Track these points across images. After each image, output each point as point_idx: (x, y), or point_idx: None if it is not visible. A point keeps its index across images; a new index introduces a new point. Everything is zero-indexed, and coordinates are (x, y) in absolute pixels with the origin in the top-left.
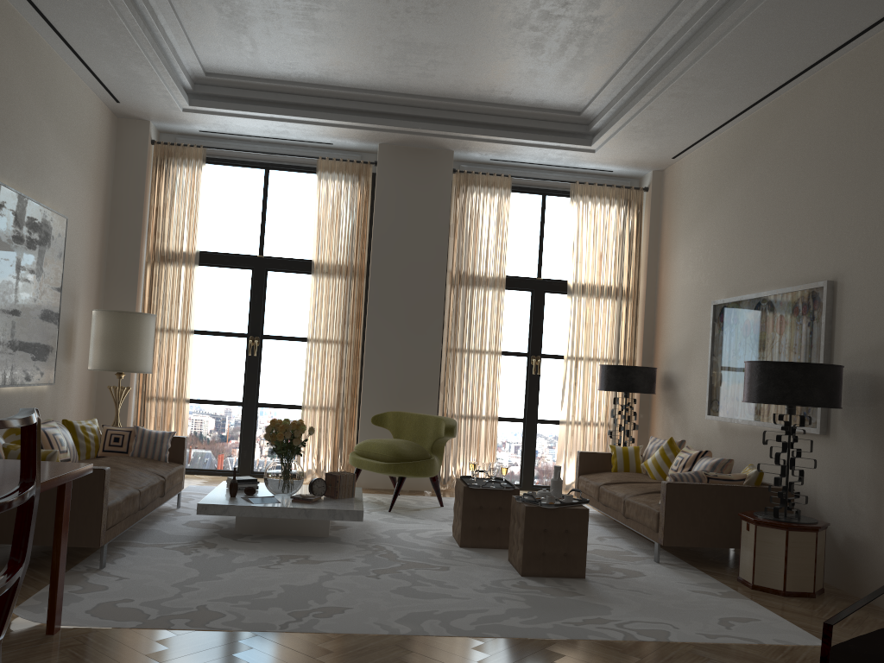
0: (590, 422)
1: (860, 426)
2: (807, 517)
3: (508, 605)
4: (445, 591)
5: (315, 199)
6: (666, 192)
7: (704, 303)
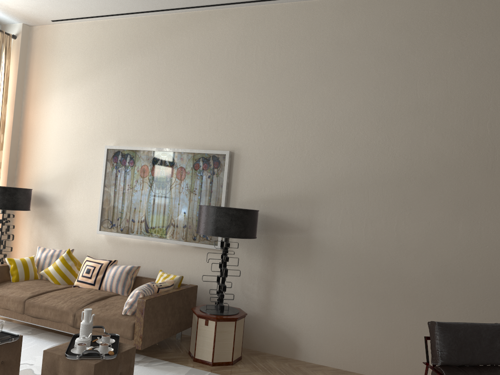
0: None
1: (253, 245)
2: (225, 306)
3: None
4: None
5: None
6: (35, 46)
7: (89, 144)
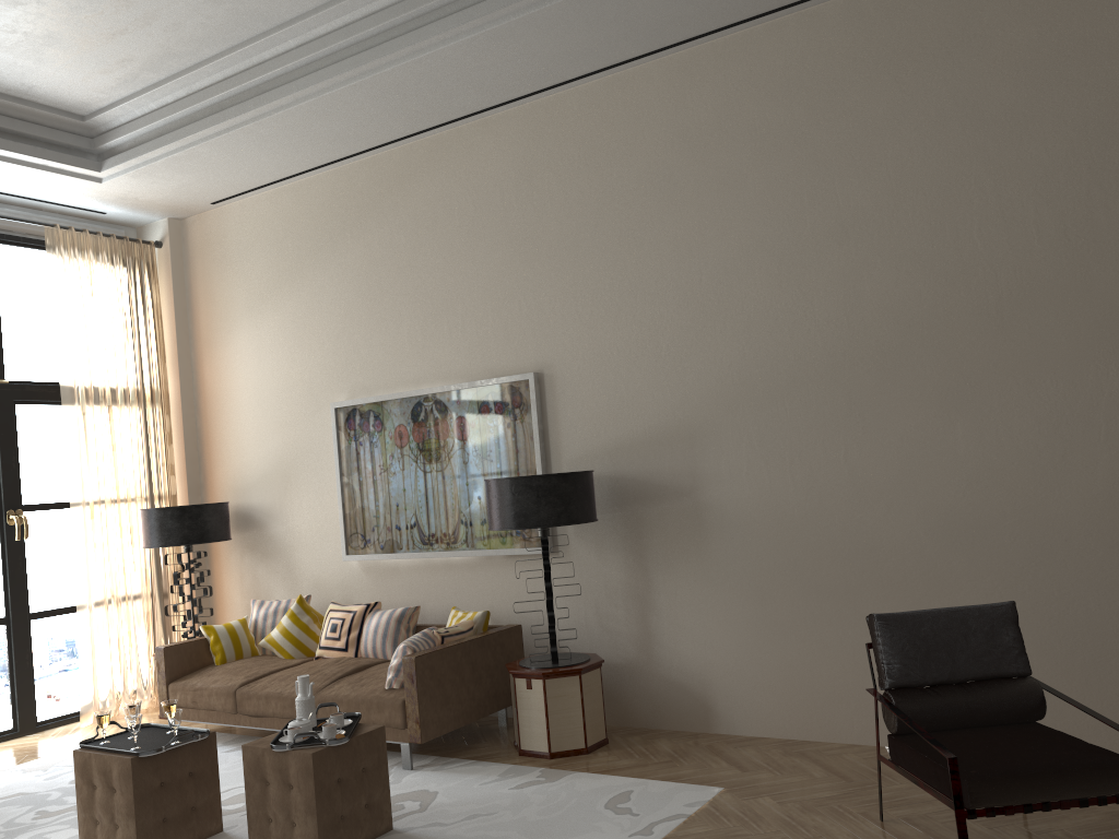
0: (123, 599)
1: (603, 536)
2: (569, 653)
3: None
4: None
5: None
6: (194, 251)
7: (306, 406)
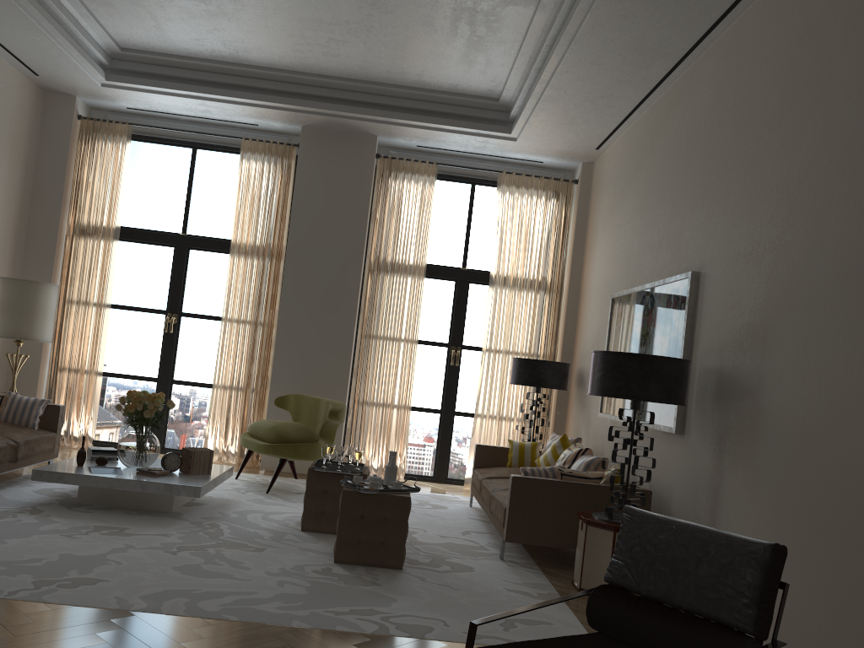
0: (505, 417)
1: (706, 426)
2: None
3: (285, 590)
4: (231, 572)
5: (237, 179)
6: (593, 185)
7: (610, 297)
